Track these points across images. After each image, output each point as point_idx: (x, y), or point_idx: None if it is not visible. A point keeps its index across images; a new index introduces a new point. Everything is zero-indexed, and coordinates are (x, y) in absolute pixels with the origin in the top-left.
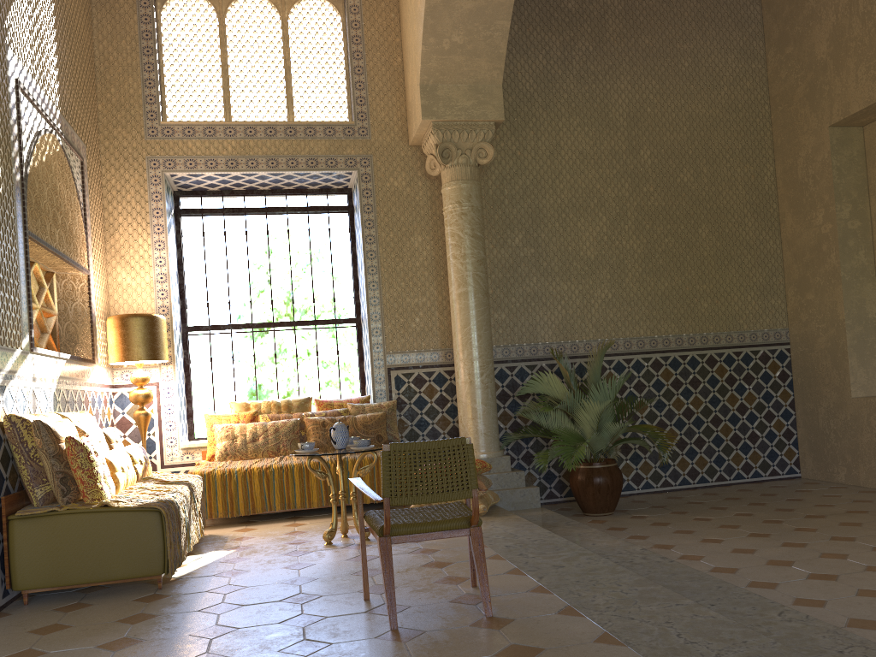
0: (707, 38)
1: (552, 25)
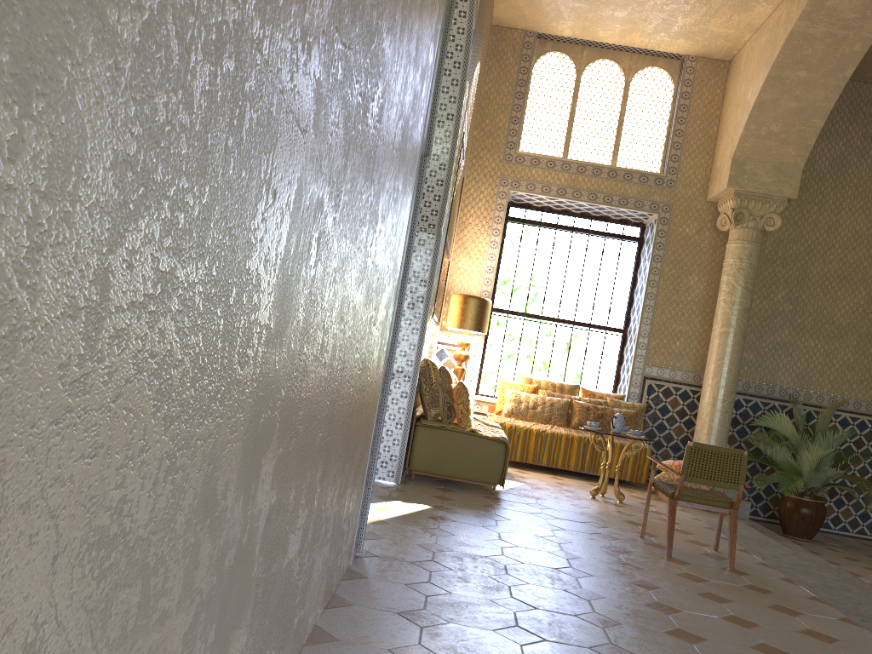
0: None
1: (858, 117)
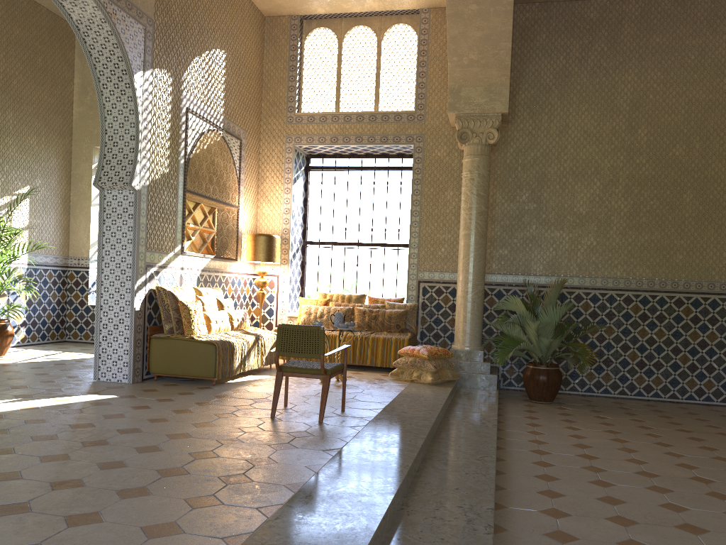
0: (717, 33)
1: (574, 32)
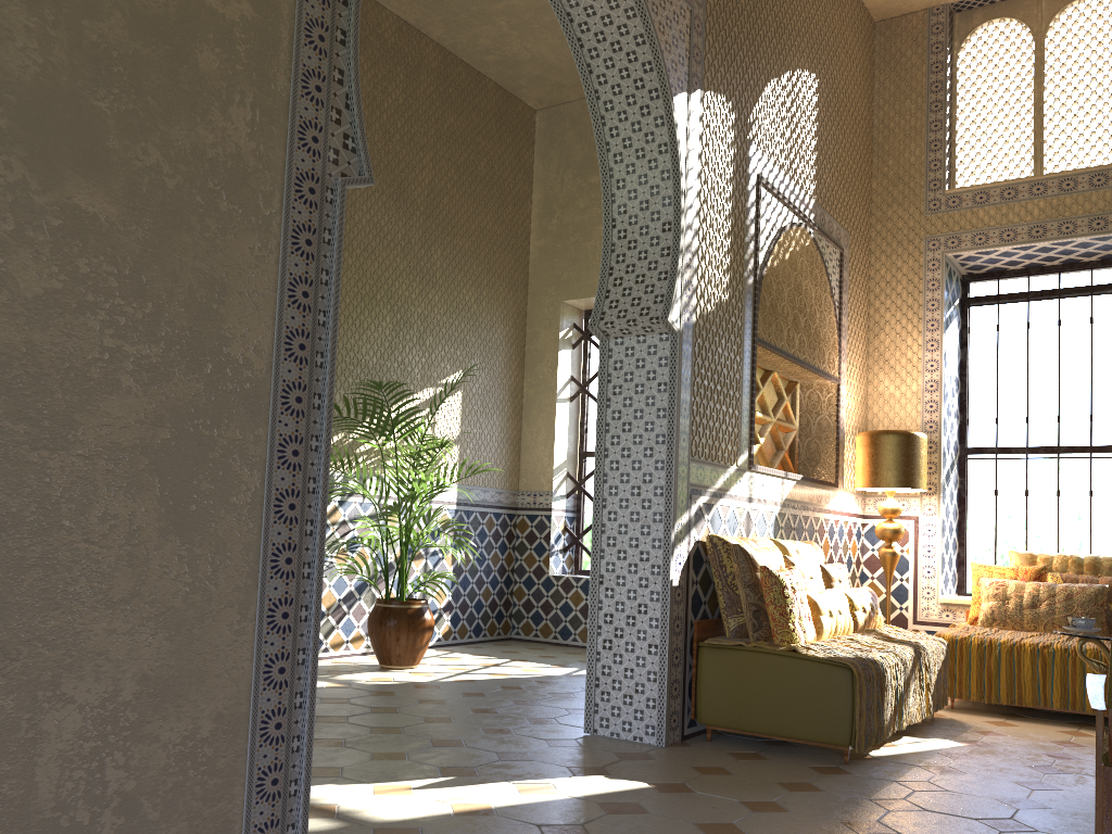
0: None
1: None
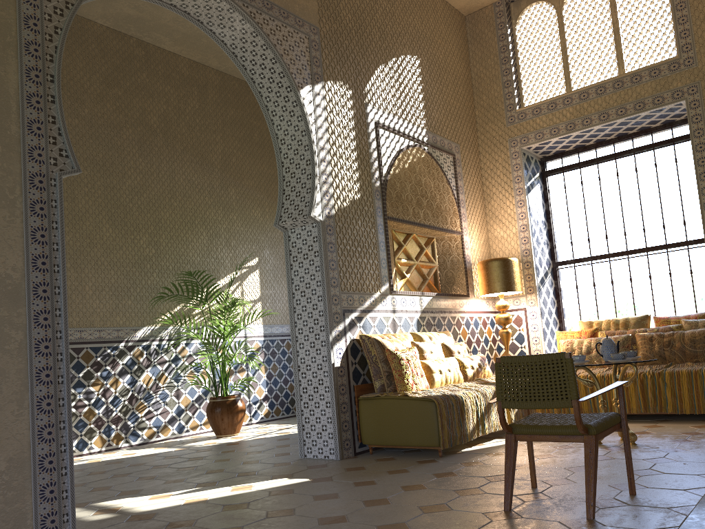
0: None
1: None
